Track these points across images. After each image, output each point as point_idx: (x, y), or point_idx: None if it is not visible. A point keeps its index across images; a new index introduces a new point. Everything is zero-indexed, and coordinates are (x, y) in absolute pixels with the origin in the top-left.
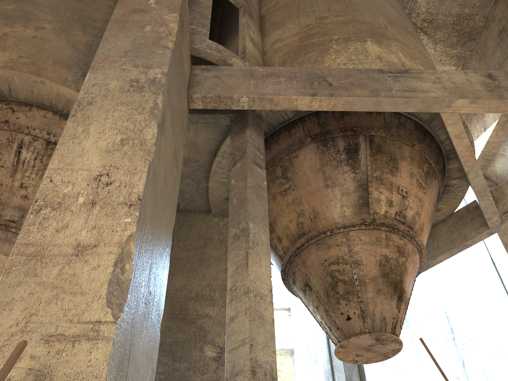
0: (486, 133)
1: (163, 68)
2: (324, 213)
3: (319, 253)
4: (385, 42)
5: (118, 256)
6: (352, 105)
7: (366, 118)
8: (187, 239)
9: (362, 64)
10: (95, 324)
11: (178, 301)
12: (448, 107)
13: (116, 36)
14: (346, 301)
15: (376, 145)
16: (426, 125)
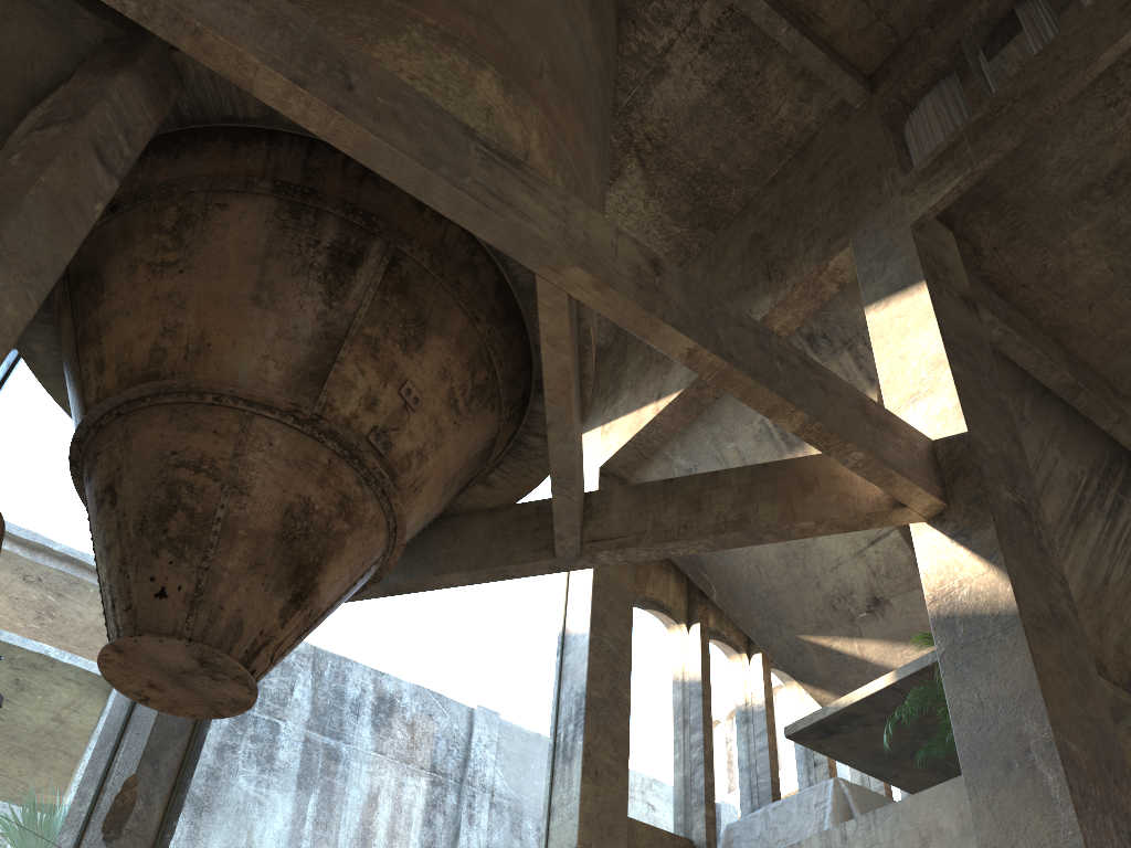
0: (658, 404)
1: None
2: (222, 354)
3: (169, 433)
4: (520, 96)
5: None
6: (373, 157)
7: (407, 213)
8: None
9: (446, 99)
10: None
11: None
12: (554, 273)
13: None
14: (174, 557)
15: (402, 275)
16: (521, 298)
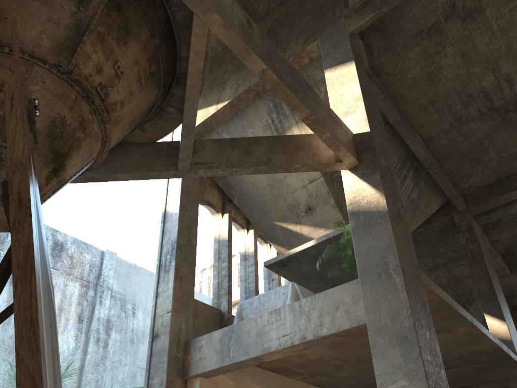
0: (217, 106)
1: None
2: None
3: None
4: None
5: None
6: None
7: None
8: None
9: None
10: None
11: None
12: (203, 14)
13: None
14: None
15: (118, 1)
16: (176, 29)
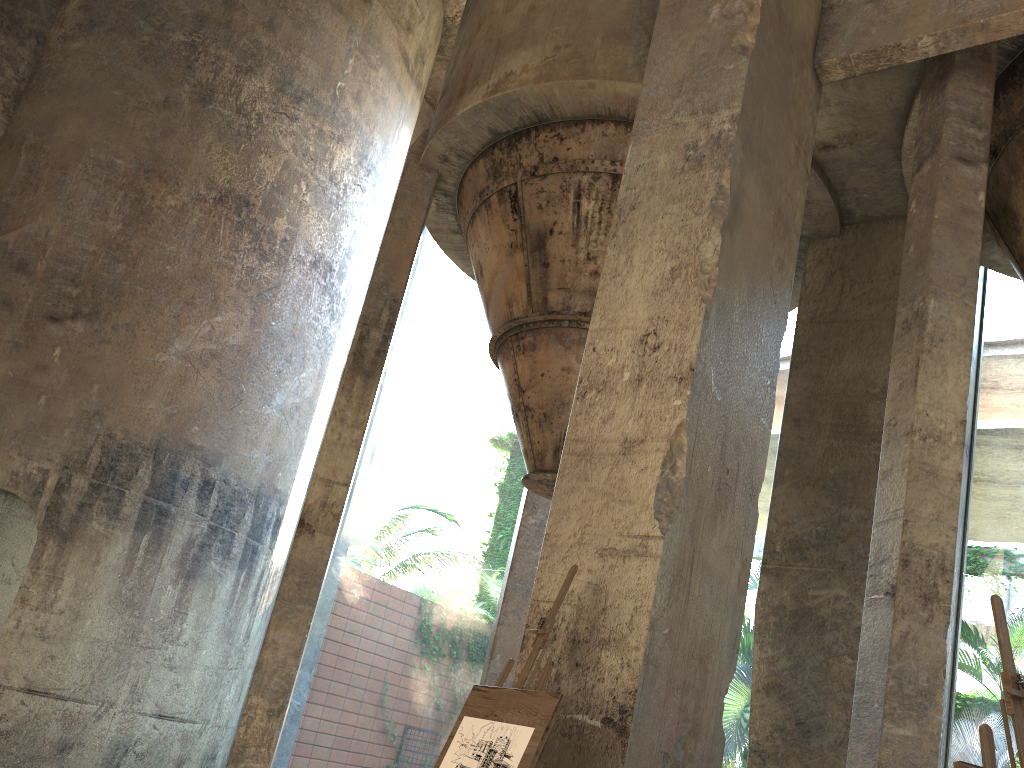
0: None
1: (733, 107)
2: None
3: None
4: None
5: (666, 455)
6: None
7: None
8: (868, 281)
9: None
10: (643, 538)
11: (849, 403)
12: None
13: (666, 50)
14: None
15: None
16: None
